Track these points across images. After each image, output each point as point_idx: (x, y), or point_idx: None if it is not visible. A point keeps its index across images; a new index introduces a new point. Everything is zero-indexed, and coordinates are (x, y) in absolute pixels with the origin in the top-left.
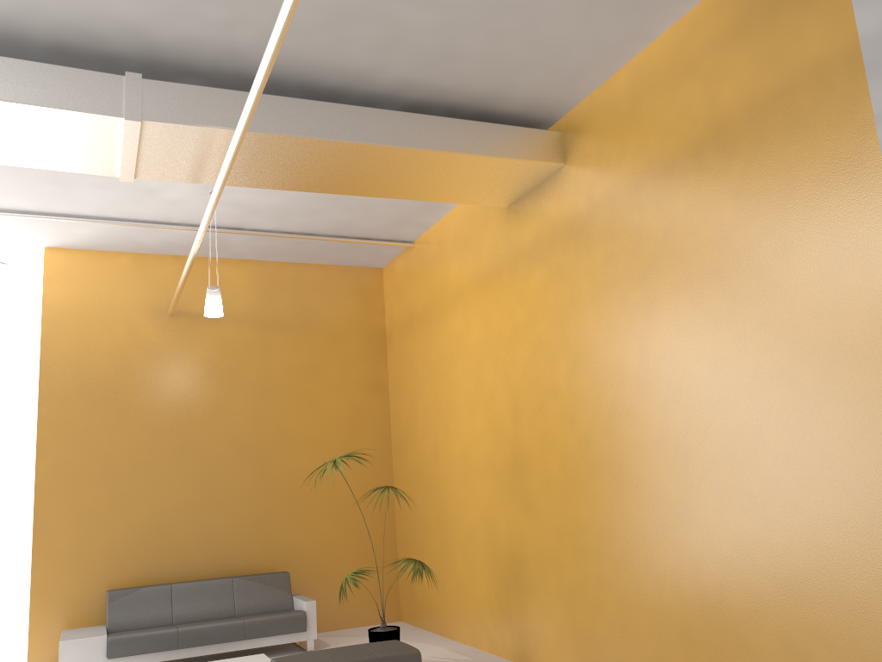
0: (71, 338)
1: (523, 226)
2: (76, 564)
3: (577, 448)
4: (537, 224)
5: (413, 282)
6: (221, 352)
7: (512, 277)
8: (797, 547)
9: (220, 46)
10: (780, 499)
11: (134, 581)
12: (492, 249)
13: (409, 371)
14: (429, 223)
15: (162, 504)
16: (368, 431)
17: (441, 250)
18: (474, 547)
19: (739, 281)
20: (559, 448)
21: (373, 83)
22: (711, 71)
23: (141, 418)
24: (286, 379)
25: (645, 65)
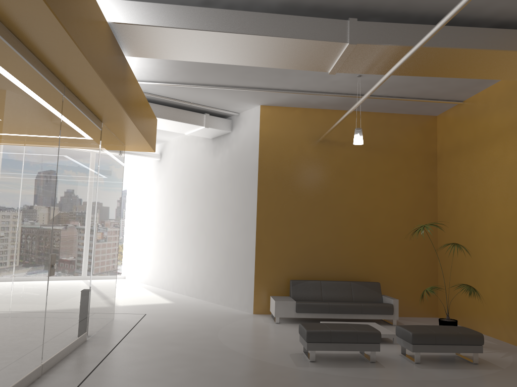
0: (272, 152)
1: None
2: (274, 265)
3: None
4: None
5: (461, 125)
6: (345, 162)
7: None
8: None
9: None
10: None
11: (301, 277)
12: None
13: (454, 178)
14: (478, 90)
15: (314, 240)
16: (424, 210)
17: (486, 107)
18: (499, 283)
19: None
20: None
21: (481, 12)
22: None
23: (305, 195)
24: (379, 179)
25: None
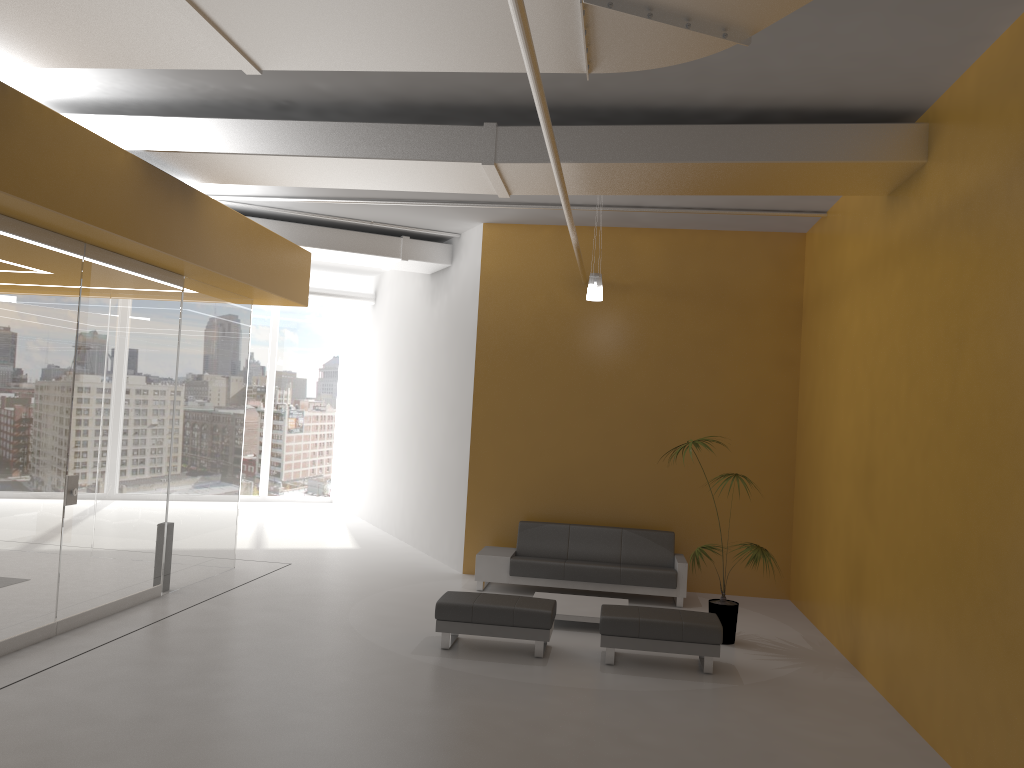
0: (502, 304)
1: (894, 220)
2: (499, 495)
3: (904, 469)
4: (904, 222)
5: (823, 256)
6: (628, 320)
7: (883, 274)
8: (1017, 614)
9: (555, 92)
10: (1014, 564)
11: (544, 517)
12: (873, 239)
13: (813, 351)
14: (834, 196)
15: (569, 455)
16: (771, 407)
17: (843, 227)
18: (836, 544)
19: (1018, 333)
20: (894, 465)
21: (702, 101)
22: None
23: (555, 378)
24: (689, 349)
25: (988, 66)
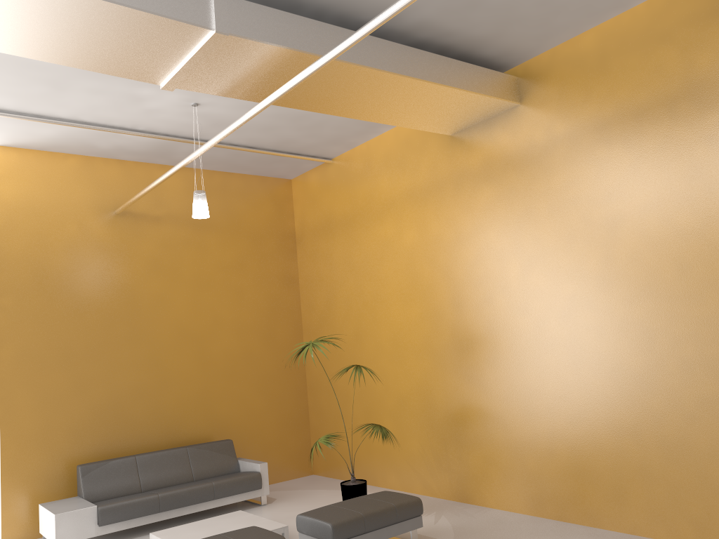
0: (27, 233)
1: (469, 152)
2: (42, 443)
3: (529, 332)
4: (487, 151)
5: (332, 193)
6: (163, 249)
7: (456, 193)
8: None
9: None
10: None
11: (96, 455)
12: (431, 169)
13: (326, 268)
14: (355, 144)
15: (117, 386)
16: (284, 318)
17: (367, 167)
18: (405, 412)
19: (711, 205)
20: (508, 332)
21: (399, 21)
22: (688, 40)
23: (95, 308)
24: (218, 274)
25: (616, 30)
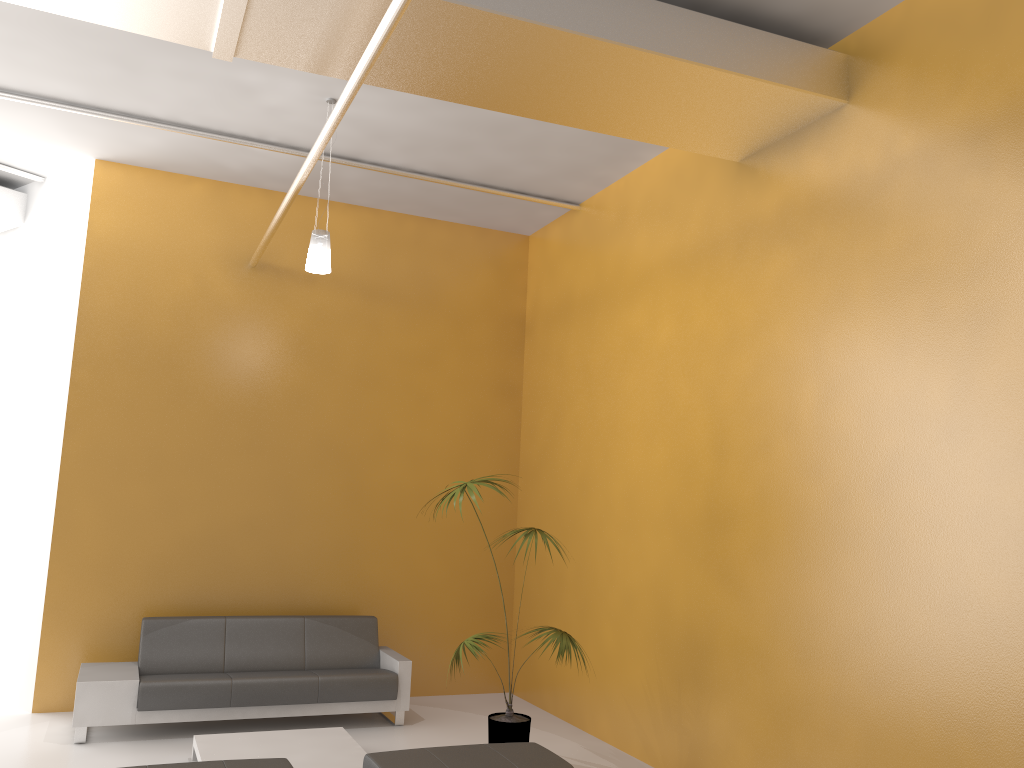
0: (122, 283)
1: (763, 189)
2: (105, 578)
3: (821, 510)
4: (789, 188)
5: (574, 257)
6: (314, 323)
7: (737, 260)
8: None
9: None
10: None
11: (178, 608)
12: (706, 220)
13: (555, 375)
14: (609, 179)
15: (221, 513)
16: (491, 446)
17: (622, 217)
18: (631, 618)
19: None
20: (789, 506)
21: None
22: None
23: (204, 398)
24: (393, 368)
25: None
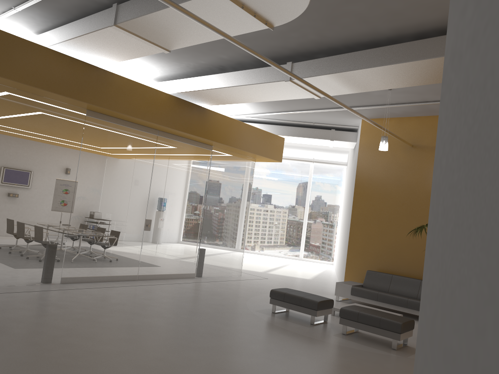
0: (368, 159)
1: None
2: (362, 256)
3: None
4: None
5: None
6: None
7: None
8: None
9: (310, 42)
10: None
11: (384, 270)
12: None
13: None
14: None
15: (399, 238)
16: None
17: None
18: None
19: None
20: None
21: (382, 34)
22: None
23: (393, 197)
24: None
25: None
